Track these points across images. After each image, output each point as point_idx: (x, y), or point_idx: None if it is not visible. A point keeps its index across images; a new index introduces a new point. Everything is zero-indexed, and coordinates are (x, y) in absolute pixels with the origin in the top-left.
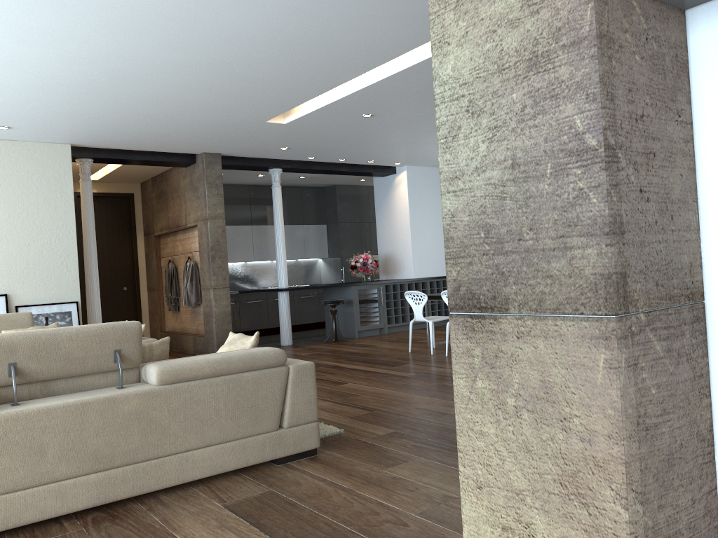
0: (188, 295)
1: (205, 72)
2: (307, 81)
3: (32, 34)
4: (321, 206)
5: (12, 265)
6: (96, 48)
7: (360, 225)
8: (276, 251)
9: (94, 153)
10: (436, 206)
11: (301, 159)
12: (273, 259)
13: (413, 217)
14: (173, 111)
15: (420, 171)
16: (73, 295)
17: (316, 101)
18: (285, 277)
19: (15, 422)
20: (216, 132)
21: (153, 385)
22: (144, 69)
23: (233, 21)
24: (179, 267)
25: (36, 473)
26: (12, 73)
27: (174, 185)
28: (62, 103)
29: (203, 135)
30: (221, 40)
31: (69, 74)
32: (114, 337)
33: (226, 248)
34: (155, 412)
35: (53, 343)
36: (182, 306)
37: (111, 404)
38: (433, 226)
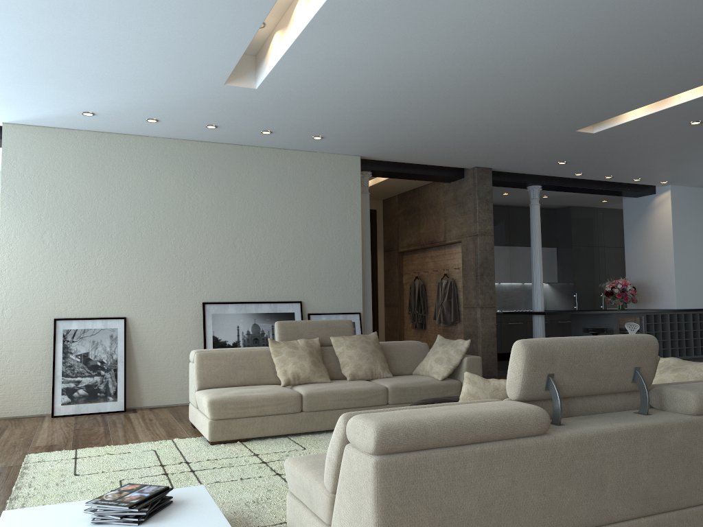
0: (444, 314)
1: (574, 70)
2: (674, 79)
3: (443, 27)
4: (551, 228)
5: (307, 273)
6: (490, 43)
7: (594, 250)
8: (532, 272)
9: (375, 165)
10: (700, 230)
11: (565, 175)
12: (503, 281)
13: (676, 241)
14: (493, 119)
15: (684, 191)
16: (356, 306)
17: (646, 106)
18: (541, 300)
19: (579, 446)
20: (512, 143)
21: (683, 414)
22: (514, 67)
23: (673, 1)
24: (427, 285)
25: (597, 511)
26: (381, 75)
27: (431, 201)
28: (395, 109)
29: (495, 147)
30: (632, 28)
31: (433, 75)
32: (636, 352)
33: (494, 266)
34: (696, 448)
35: (586, 354)
36: (430, 324)
37: (659, 434)
38: (697, 252)
